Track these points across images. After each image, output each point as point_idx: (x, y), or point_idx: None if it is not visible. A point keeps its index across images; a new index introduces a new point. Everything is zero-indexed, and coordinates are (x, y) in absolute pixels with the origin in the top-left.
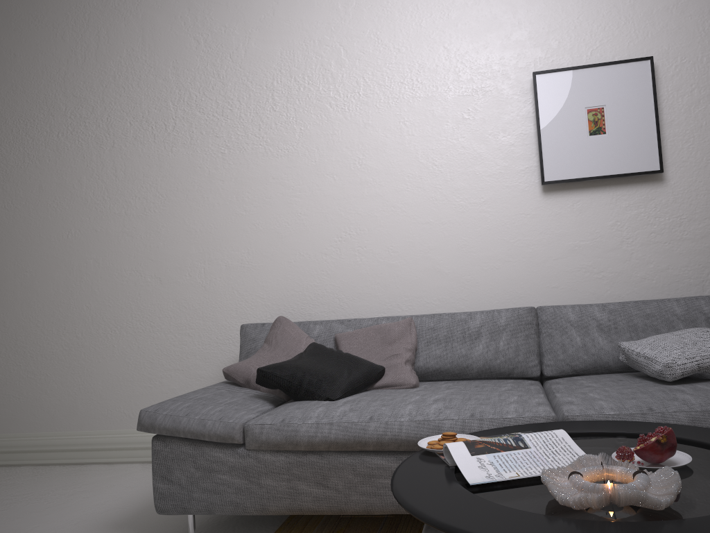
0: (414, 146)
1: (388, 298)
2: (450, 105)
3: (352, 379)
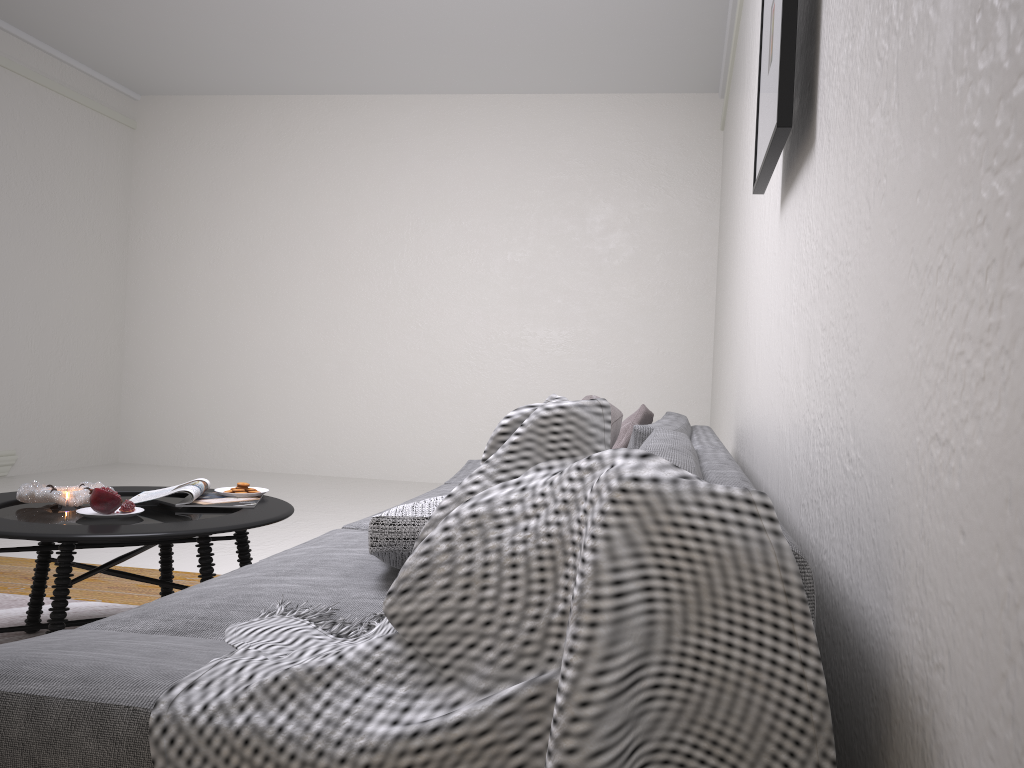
0: None
1: (747, 398)
2: None
3: None
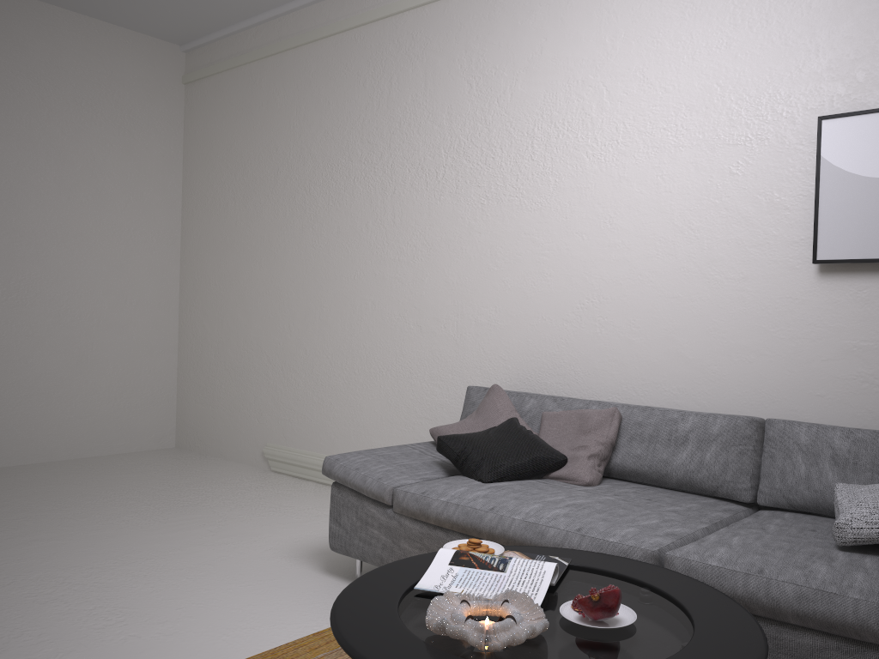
0: (670, 206)
1: (624, 378)
2: (716, 156)
3: (517, 465)
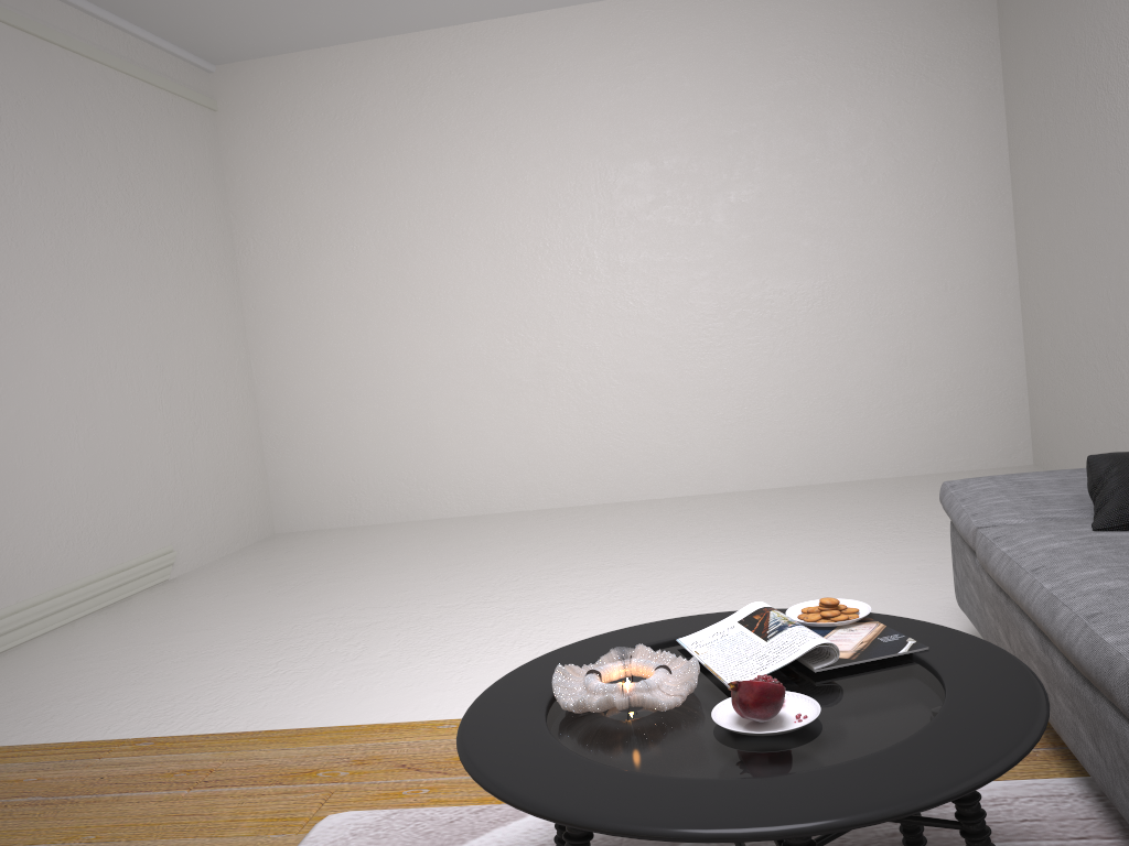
0: None
1: None
2: None
3: None
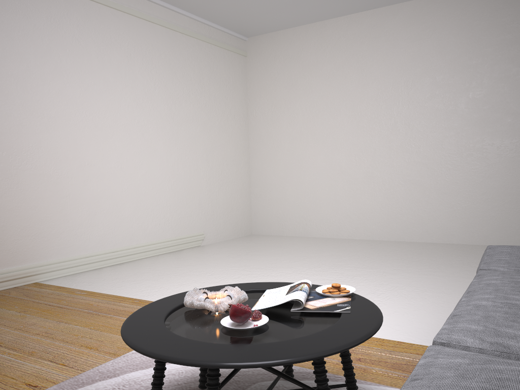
0: None
1: None
2: None
3: None
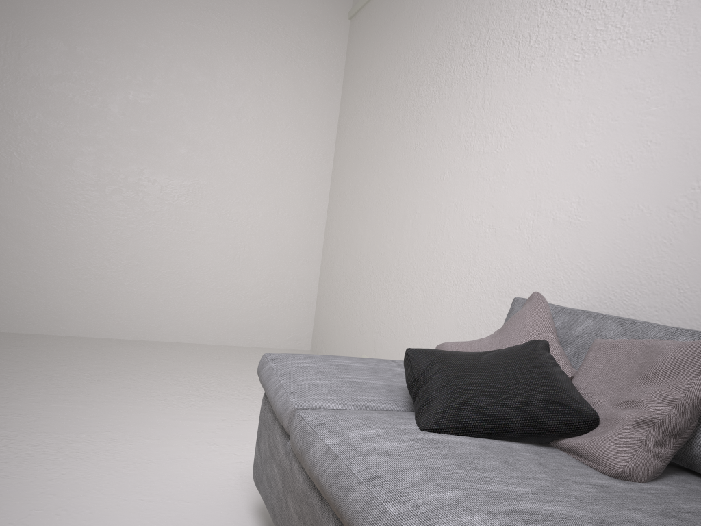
0: None
1: None
2: None
3: (492, 411)
